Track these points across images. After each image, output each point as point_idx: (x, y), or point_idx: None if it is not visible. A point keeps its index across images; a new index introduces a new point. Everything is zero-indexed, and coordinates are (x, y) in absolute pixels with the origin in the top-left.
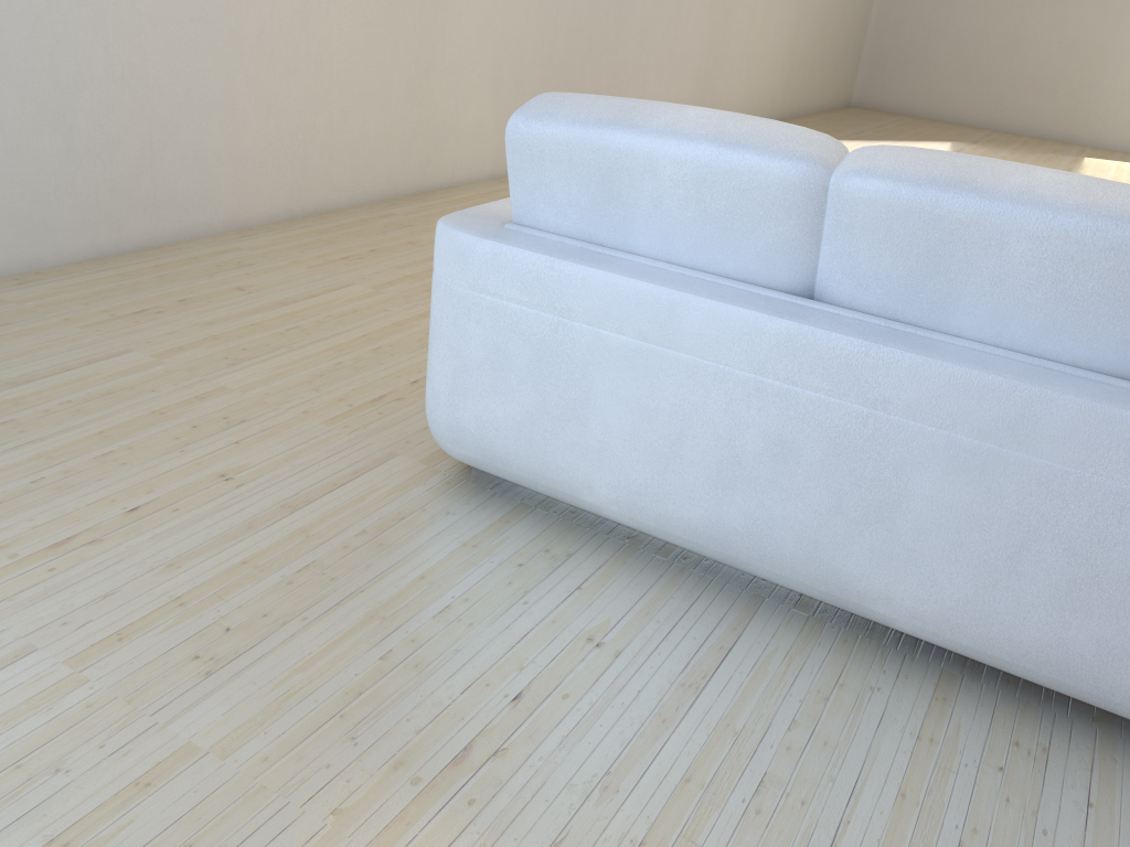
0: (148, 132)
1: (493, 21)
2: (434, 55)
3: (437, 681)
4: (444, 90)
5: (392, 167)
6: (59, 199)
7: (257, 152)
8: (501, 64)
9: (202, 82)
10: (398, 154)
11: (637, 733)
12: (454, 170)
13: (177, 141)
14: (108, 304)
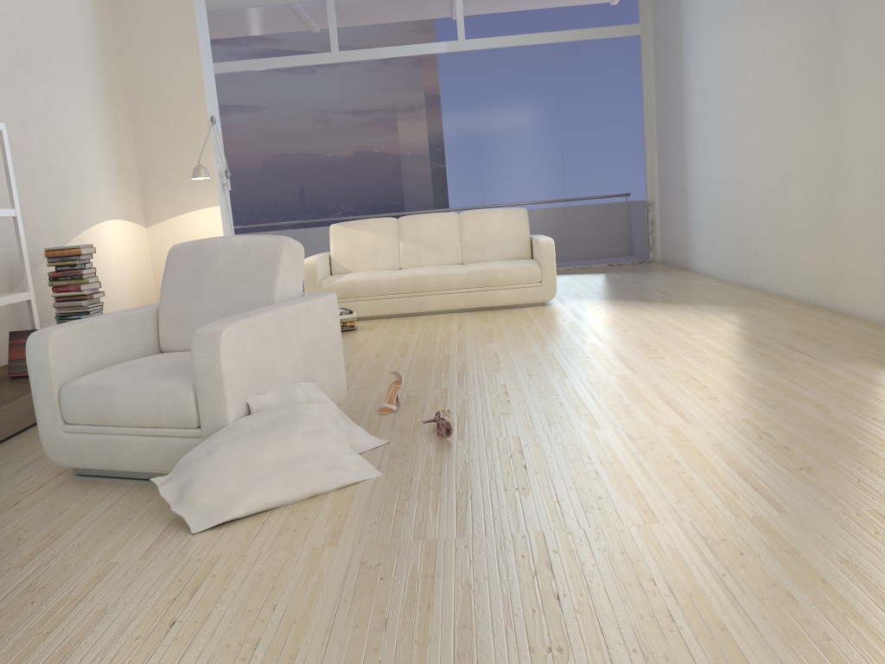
0: (747, 241)
1: (875, 191)
2: (836, 216)
3: None
4: (843, 242)
5: (817, 285)
6: (733, 259)
7: (770, 258)
8: (884, 226)
9: (757, 223)
10: (820, 279)
11: None
12: (853, 304)
13: (752, 246)
14: (684, 284)
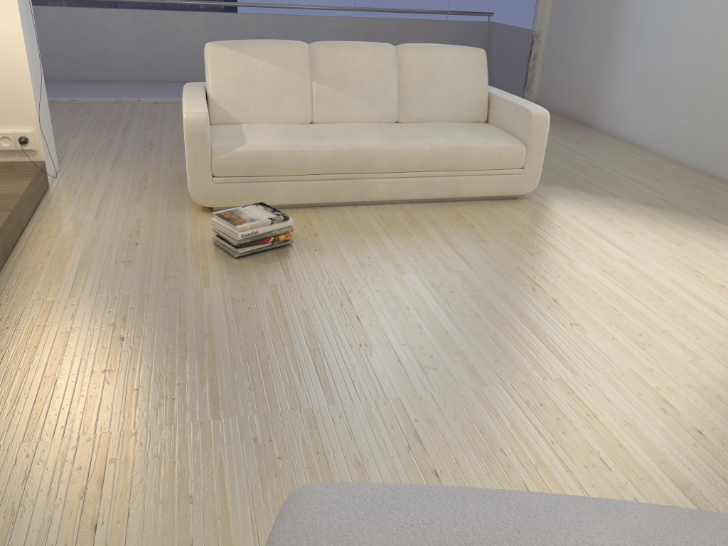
0: None
1: None
2: None
3: None
4: None
5: None
6: (702, 141)
7: None
8: None
9: None
10: None
11: None
12: None
13: None
14: (639, 164)
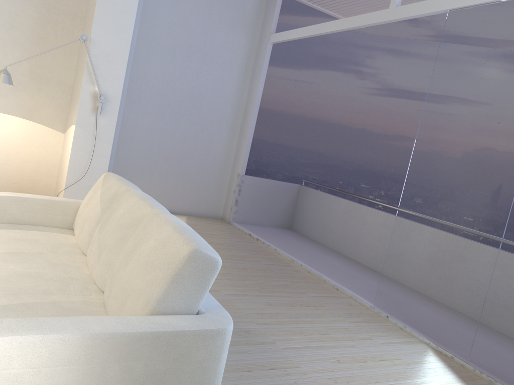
0: None
1: None
2: None
3: (266, 382)
4: None
5: None
6: None
7: None
8: None
9: None
10: None
11: (228, 354)
12: None
13: None
14: None
